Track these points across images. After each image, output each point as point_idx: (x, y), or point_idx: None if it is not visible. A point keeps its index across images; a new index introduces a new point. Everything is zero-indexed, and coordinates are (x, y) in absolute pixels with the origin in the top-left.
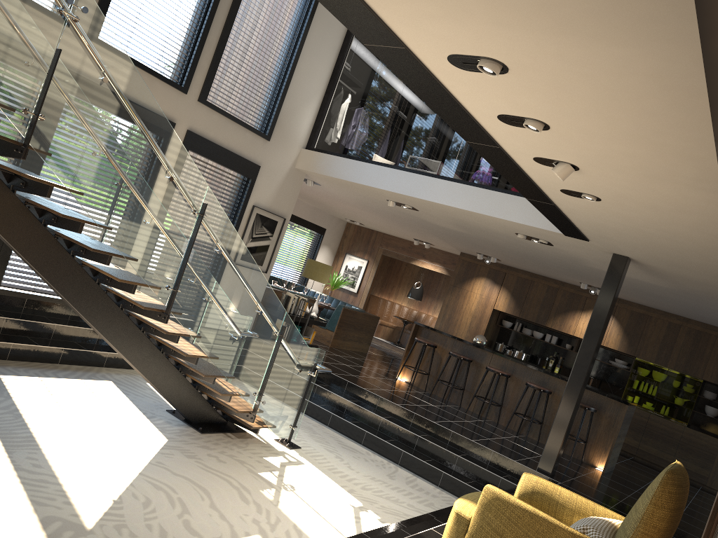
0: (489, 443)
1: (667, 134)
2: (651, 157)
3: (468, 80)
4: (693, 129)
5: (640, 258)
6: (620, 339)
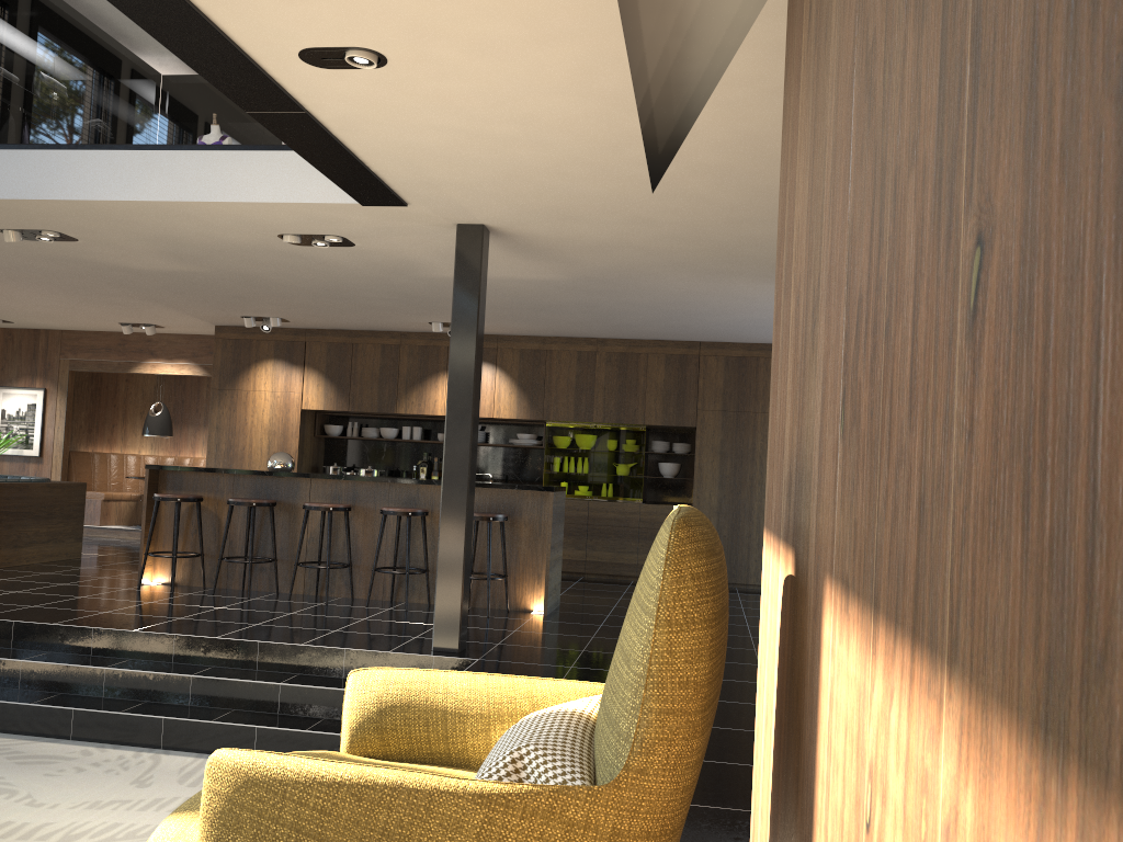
0: (338, 637)
1: None
2: None
3: None
4: None
5: (503, 219)
6: (516, 400)
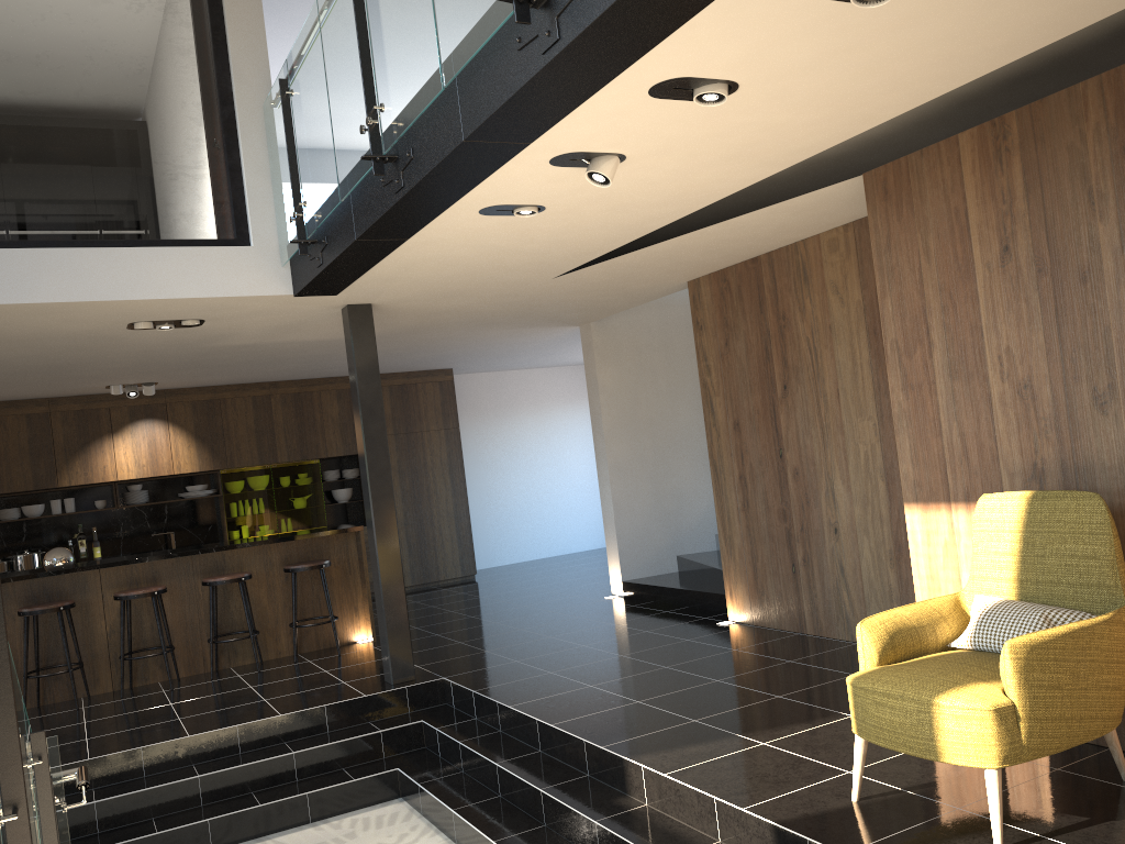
0: (286, 702)
1: (905, 89)
2: (799, 127)
3: (762, 13)
4: (954, 79)
5: (397, 299)
6: (196, 452)
